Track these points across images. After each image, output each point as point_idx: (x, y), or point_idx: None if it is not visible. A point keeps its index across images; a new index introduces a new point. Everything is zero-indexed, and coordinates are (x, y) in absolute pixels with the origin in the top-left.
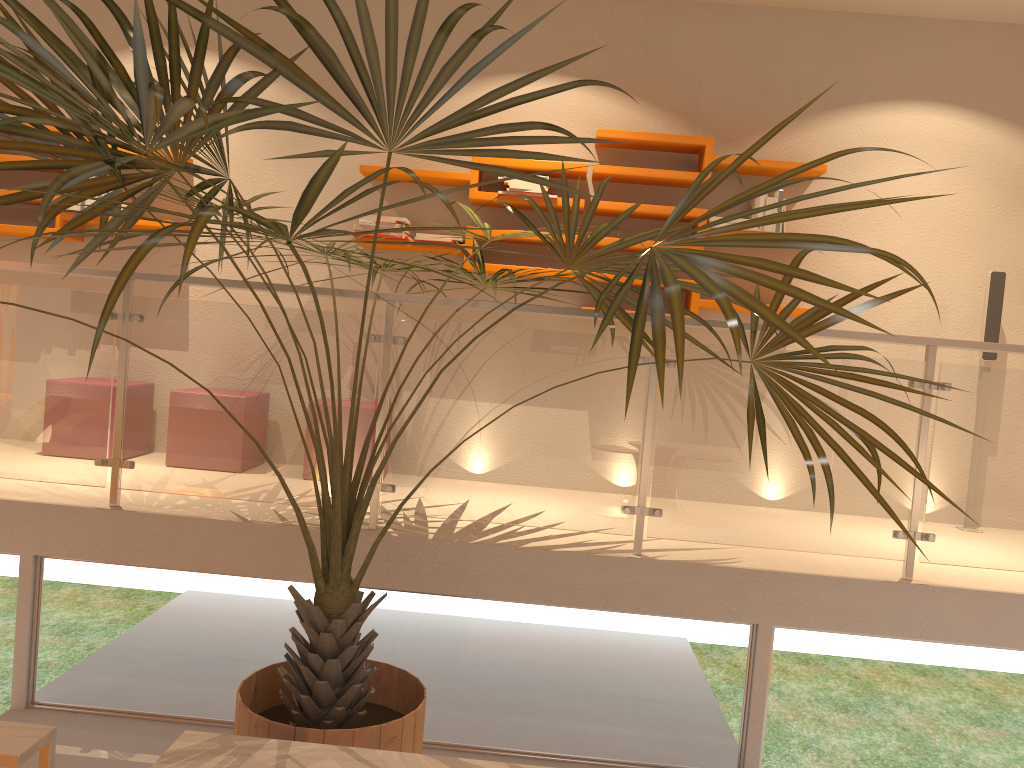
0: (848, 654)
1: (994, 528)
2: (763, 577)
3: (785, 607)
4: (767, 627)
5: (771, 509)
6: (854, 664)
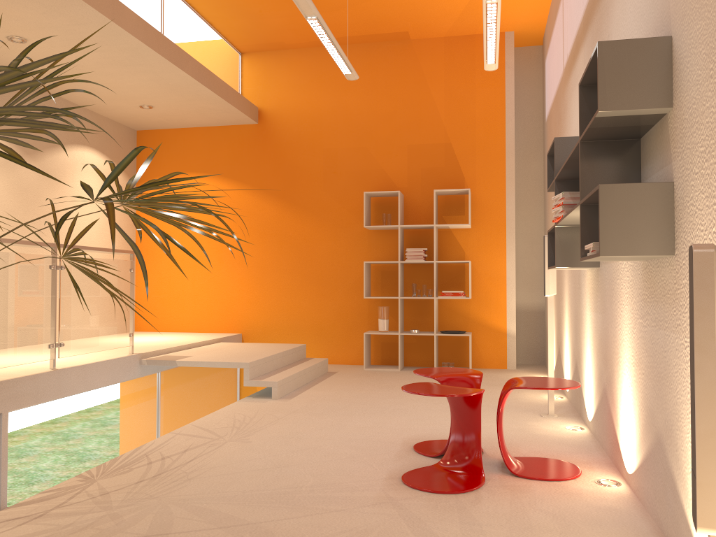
0: (36, 416)
1: (83, 334)
2: (3, 385)
3: (13, 398)
4: (6, 413)
5: (0, 345)
6: (39, 420)
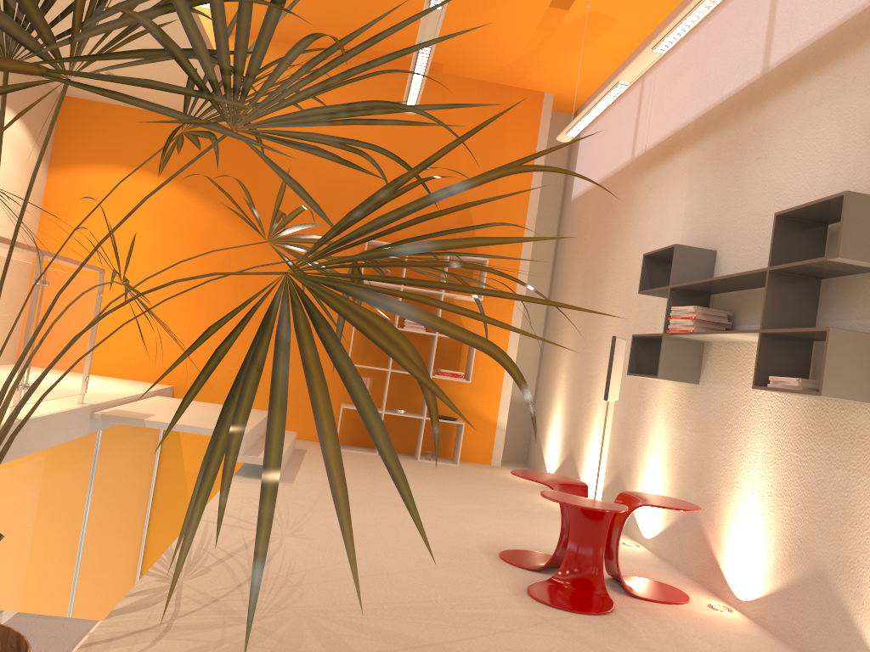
0: None
1: (48, 374)
2: None
3: None
4: None
5: None
6: None
